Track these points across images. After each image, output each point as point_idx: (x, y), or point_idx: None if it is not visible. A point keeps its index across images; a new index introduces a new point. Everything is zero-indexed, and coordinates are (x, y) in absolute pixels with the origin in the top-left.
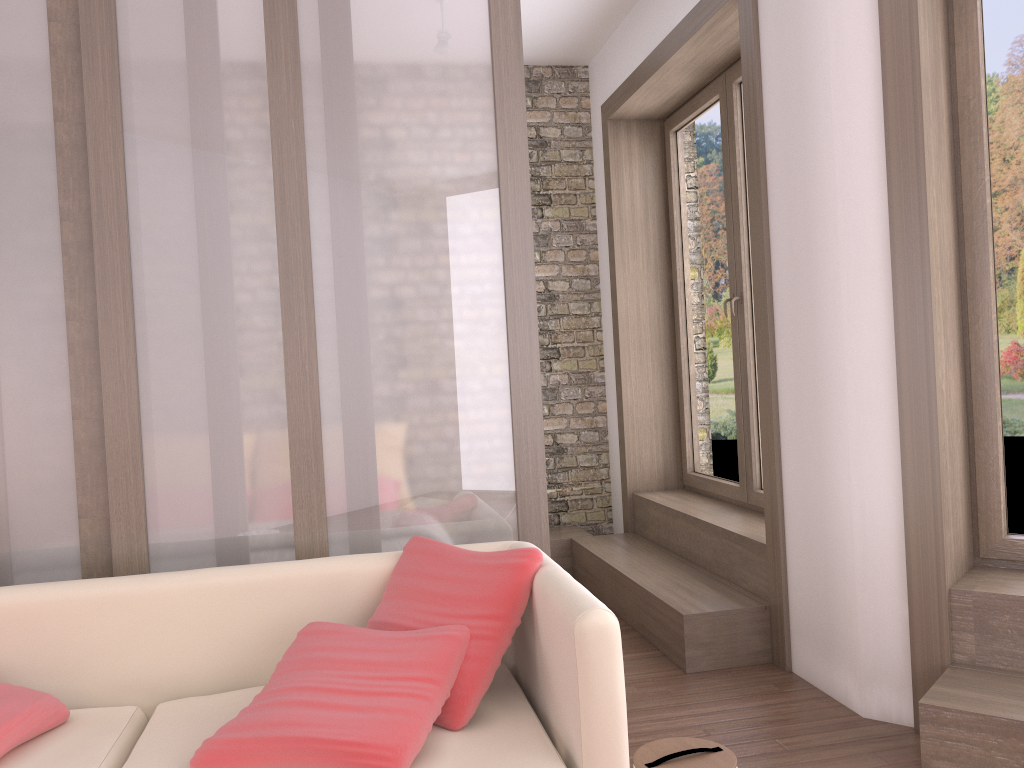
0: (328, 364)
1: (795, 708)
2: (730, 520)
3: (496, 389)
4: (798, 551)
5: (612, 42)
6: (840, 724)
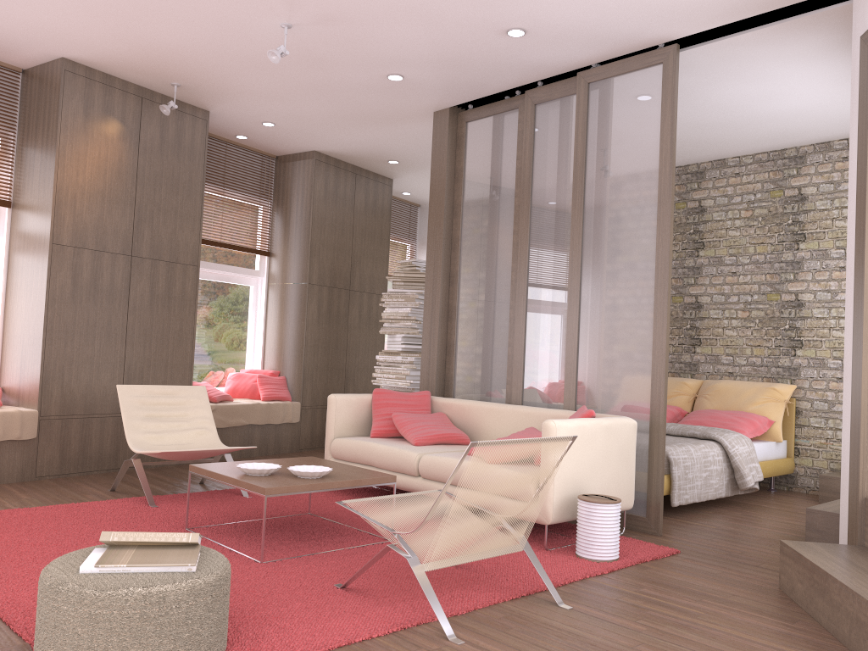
0: (582, 331)
1: None
2: None
3: (646, 348)
4: None
5: None
6: None
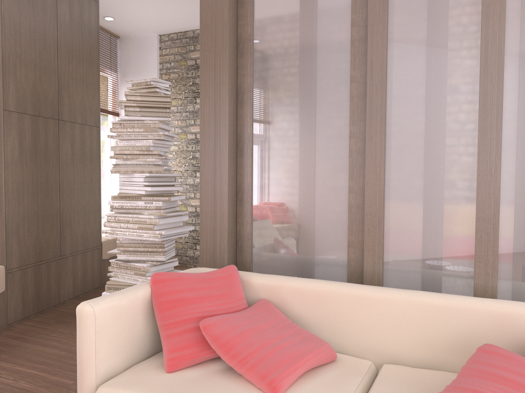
0: (508, 170)
1: None
2: None
3: None
4: None
5: None
6: None
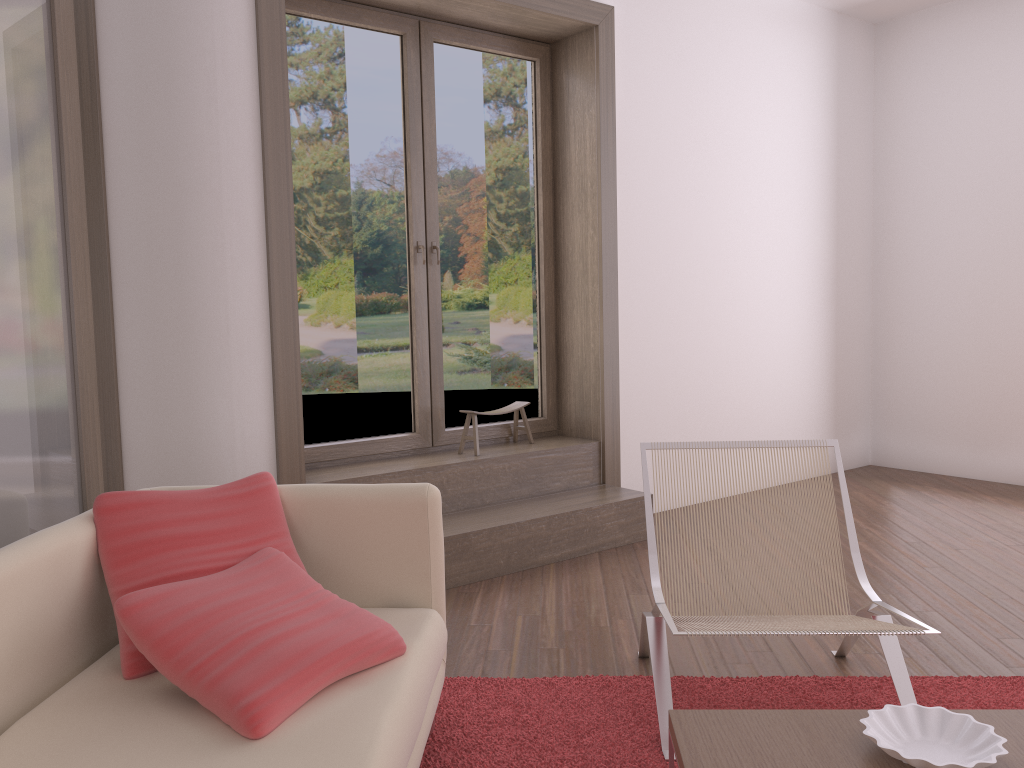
0: None
1: None
2: None
3: (62, 331)
4: None
5: None
6: None
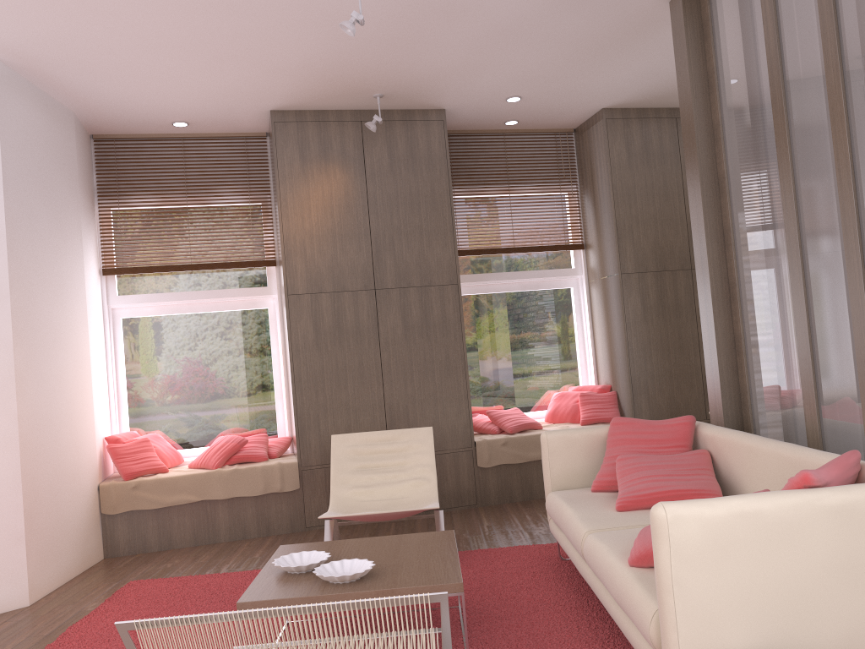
0: None
1: None
2: None
3: None
4: None
5: None
6: None
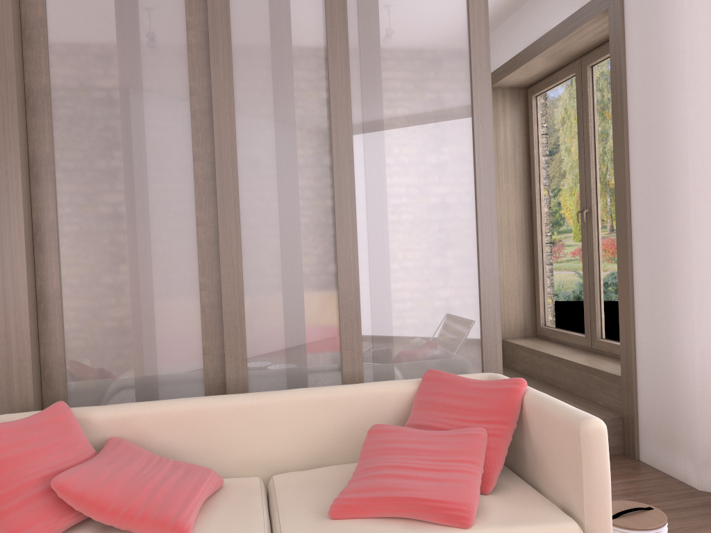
0: (364, 256)
1: (651, 484)
2: (584, 359)
3: (469, 273)
4: (647, 381)
5: (494, 35)
6: (686, 494)
